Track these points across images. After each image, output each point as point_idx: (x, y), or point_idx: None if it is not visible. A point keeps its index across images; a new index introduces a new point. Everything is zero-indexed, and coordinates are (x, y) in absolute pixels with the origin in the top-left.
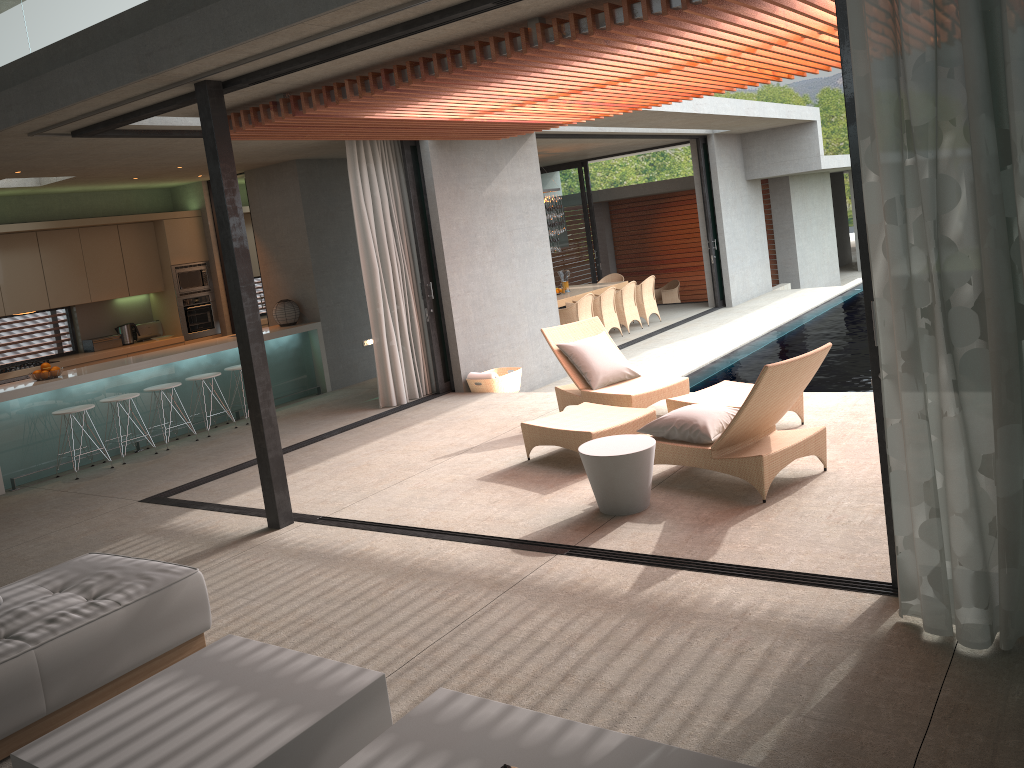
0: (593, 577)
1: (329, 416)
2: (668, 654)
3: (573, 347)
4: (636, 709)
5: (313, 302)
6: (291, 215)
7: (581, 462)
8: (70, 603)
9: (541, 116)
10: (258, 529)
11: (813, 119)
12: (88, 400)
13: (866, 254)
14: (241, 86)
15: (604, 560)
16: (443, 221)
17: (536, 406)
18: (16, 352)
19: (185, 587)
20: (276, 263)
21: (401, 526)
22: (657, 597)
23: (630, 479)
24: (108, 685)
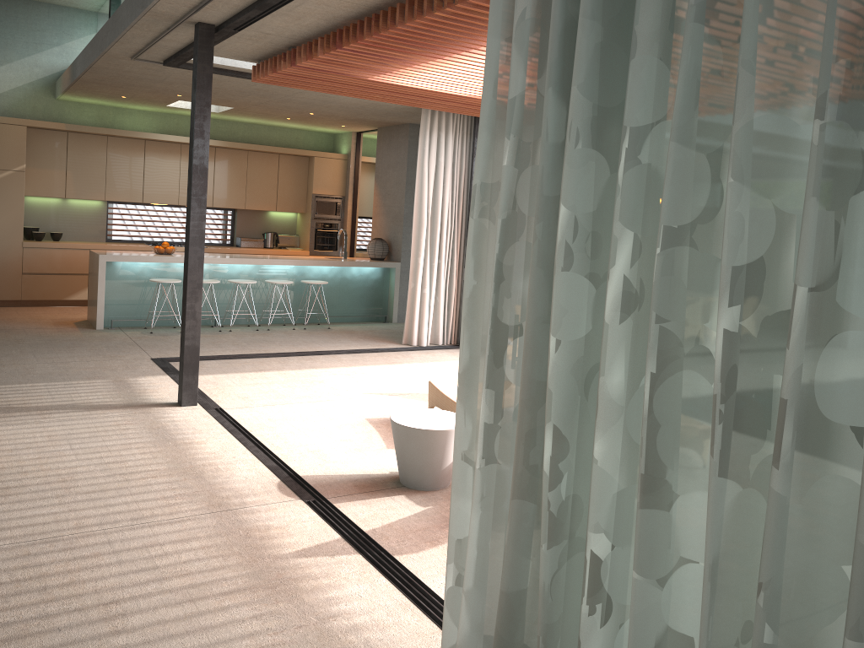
0: (288, 529)
1: (361, 339)
2: (210, 623)
3: None
4: None
5: (399, 245)
6: (398, 169)
7: None
8: None
9: None
10: (170, 402)
11: None
12: None
13: None
14: (230, 31)
15: (322, 519)
16: None
17: None
18: None
19: None
20: (382, 207)
21: (250, 434)
22: (297, 568)
23: (419, 454)
24: None
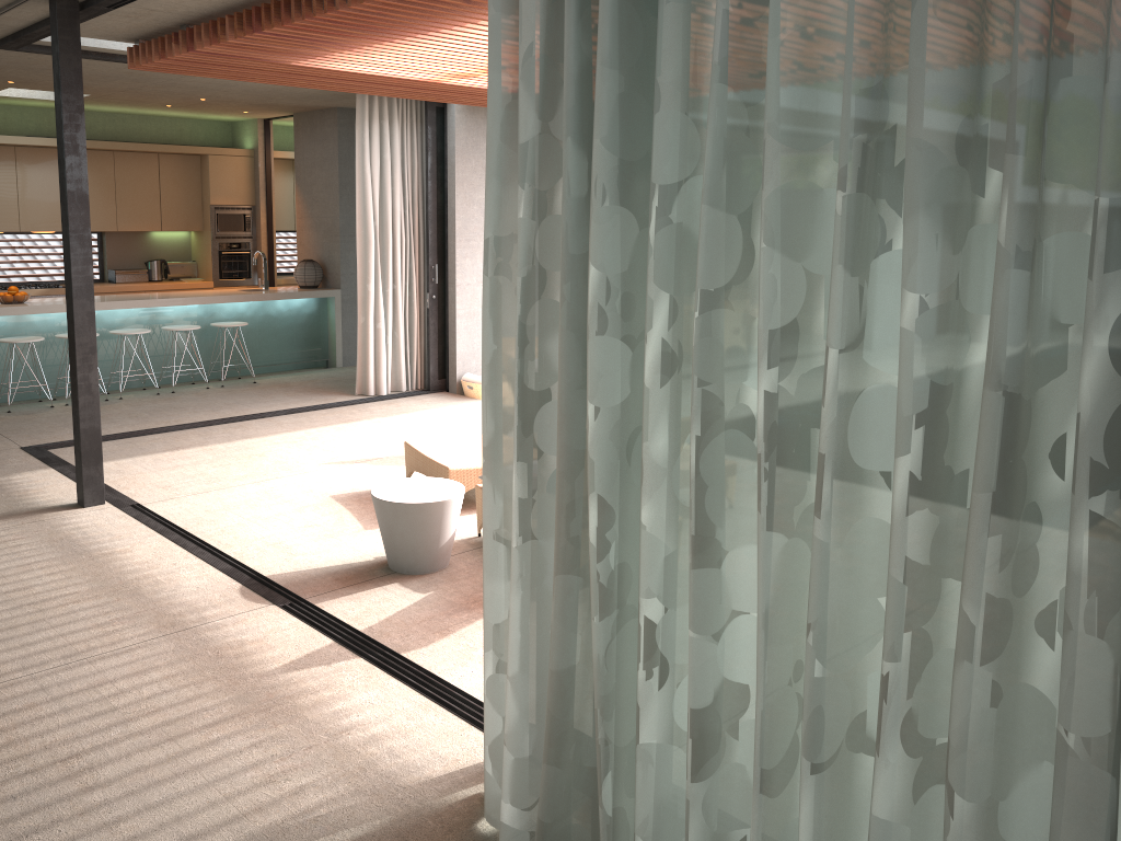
0: (267, 641)
1: (301, 394)
2: (201, 760)
3: None
4: (75, 821)
5: (336, 267)
6: (327, 168)
7: None
8: None
9: None
10: (67, 503)
11: None
12: (50, 332)
13: None
14: (101, 9)
15: (306, 624)
16: (461, 198)
17: None
18: (36, 271)
19: None
20: (310, 218)
21: (187, 532)
22: (291, 684)
23: (412, 533)
24: None
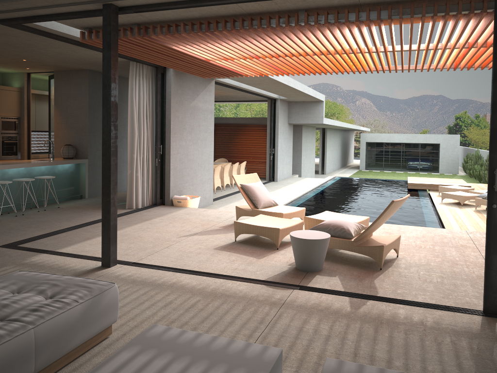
0: (325, 302)
1: (96, 210)
2: (401, 343)
3: (248, 186)
4: (411, 372)
5: (85, 148)
6: (80, 99)
7: (266, 244)
8: (37, 300)
9: (243, 68)
10: (95, 267)
11: (323, 100)
12: None
13: (493, 146)
14: (128, 12)
15: (323, 293)
16: (172, 114)
17: (218, 215)
18: None
19: (109, 294)
20: (65, 124)
21: (188, 270)
22: (369, 313)
23: (319, 252)
24: (64, 356)
